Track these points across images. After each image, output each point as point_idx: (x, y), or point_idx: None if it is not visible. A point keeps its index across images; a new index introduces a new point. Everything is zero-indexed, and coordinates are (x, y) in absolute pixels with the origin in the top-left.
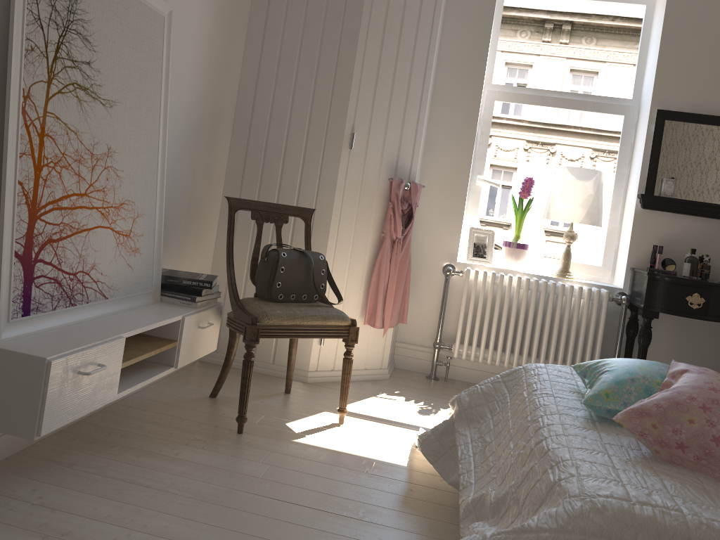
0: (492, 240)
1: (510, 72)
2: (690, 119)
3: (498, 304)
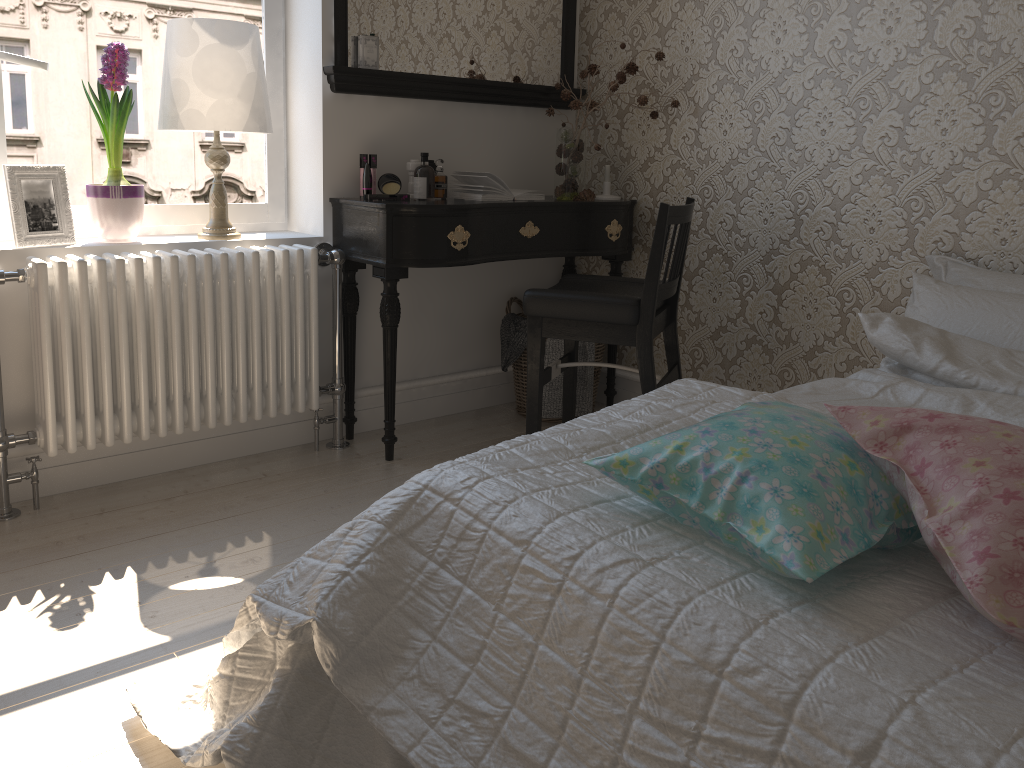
0: (64, 188)
1: None
2: None
3: (124, 321)
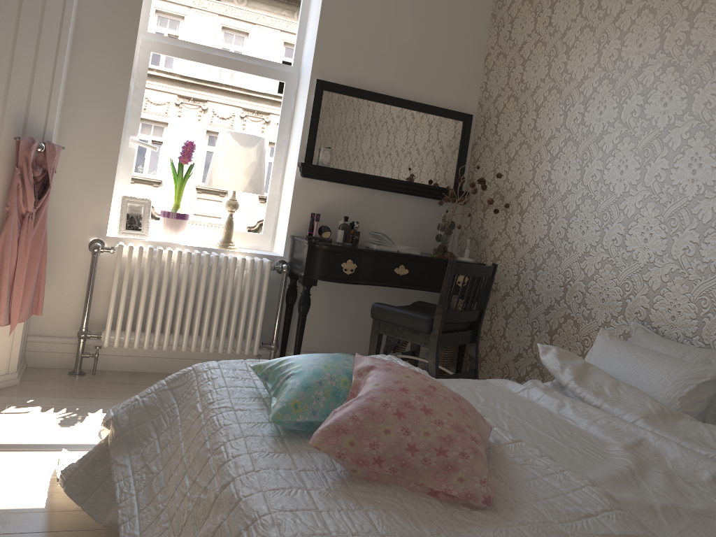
0: (149, 210)
1: (168, 22)
2: (345, 91)
3: (156, 282)
